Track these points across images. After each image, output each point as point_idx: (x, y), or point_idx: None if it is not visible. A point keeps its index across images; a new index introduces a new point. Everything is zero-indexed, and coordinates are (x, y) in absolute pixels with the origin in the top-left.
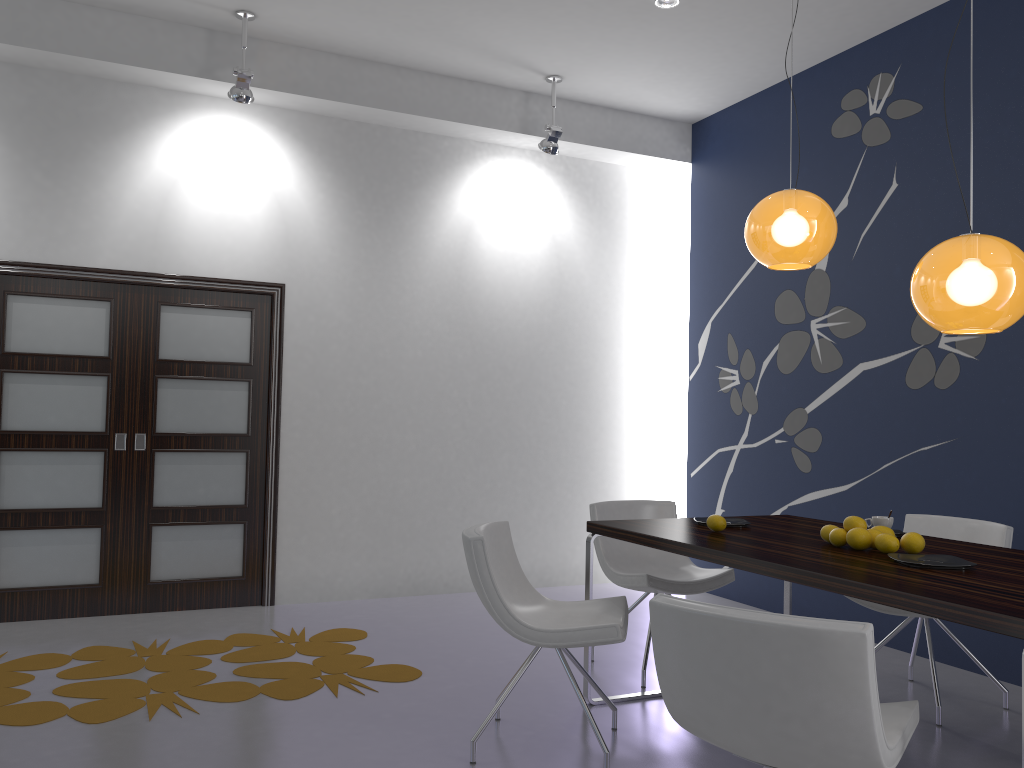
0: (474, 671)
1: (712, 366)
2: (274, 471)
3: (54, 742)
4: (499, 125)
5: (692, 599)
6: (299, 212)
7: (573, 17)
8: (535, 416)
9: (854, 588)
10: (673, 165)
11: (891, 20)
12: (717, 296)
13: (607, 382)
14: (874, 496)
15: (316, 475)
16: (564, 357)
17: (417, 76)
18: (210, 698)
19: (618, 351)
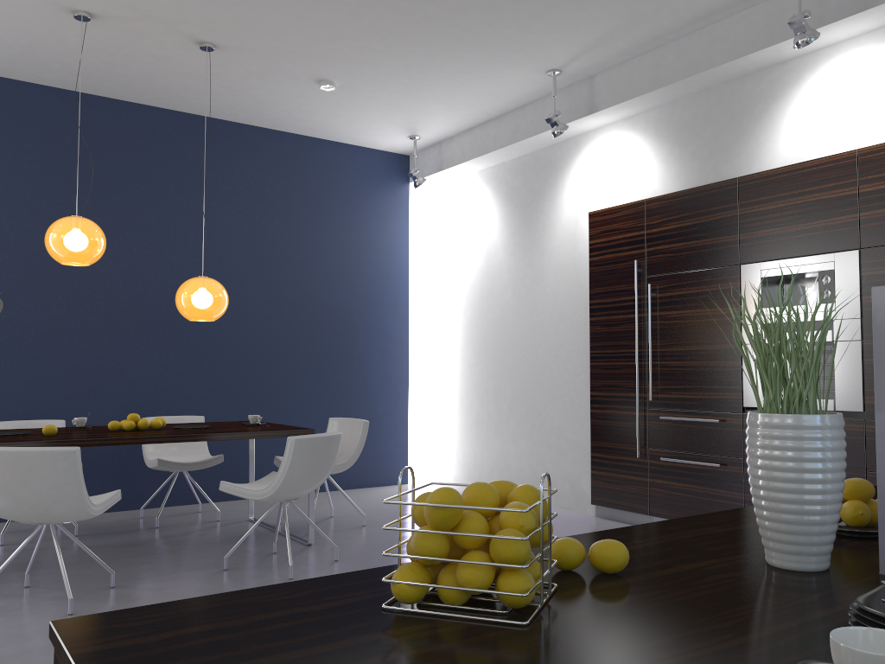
0: None
1: None
2: None
3: None
4: None
5: None
6: None
7: None
8: None
9: (238, 435)
10: None
11: None
12: None
13: None
14: None
15: None
16: None
17: None
18: None
19: None
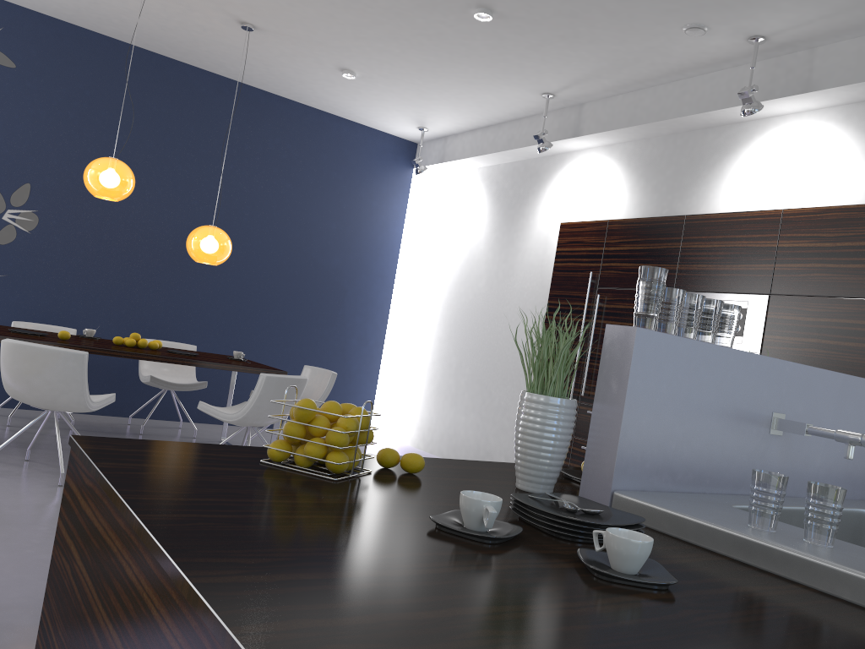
0: None
1: None
2: None
3: None
4: None
5: None
6: None
7: None
8: None
9: (221, 366)
10: None
11: None
12: None
13: None
14: None
15: None
16: None
17: None
18: None
19: None
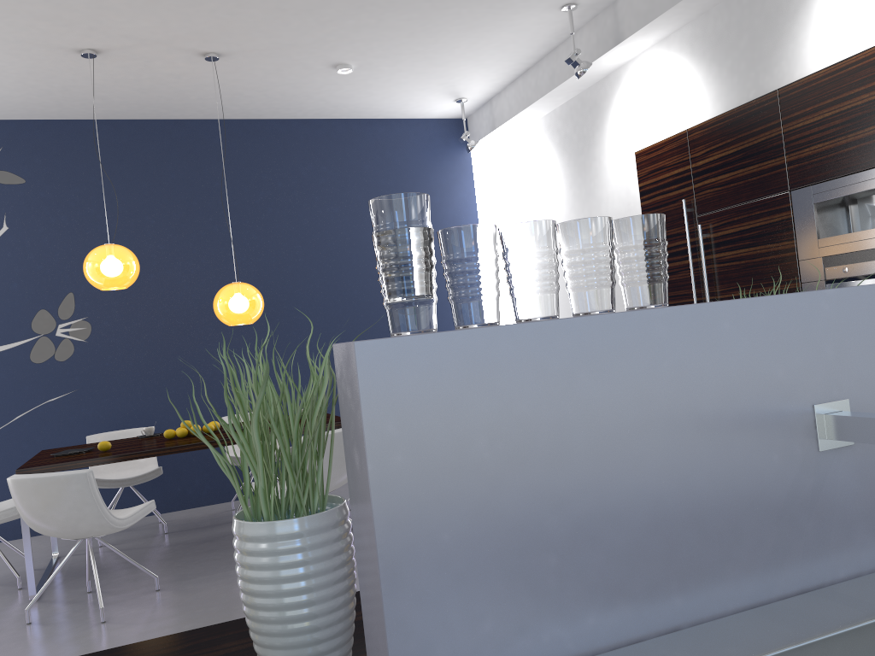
0: None
1: None
2: None
3: None
4: None
5: None
6: None
7: None
8: None
9: None
10: None
11: None
12: None
13: None
14: (10, 439)
15: None
16: None
17: None
18: None
19: None
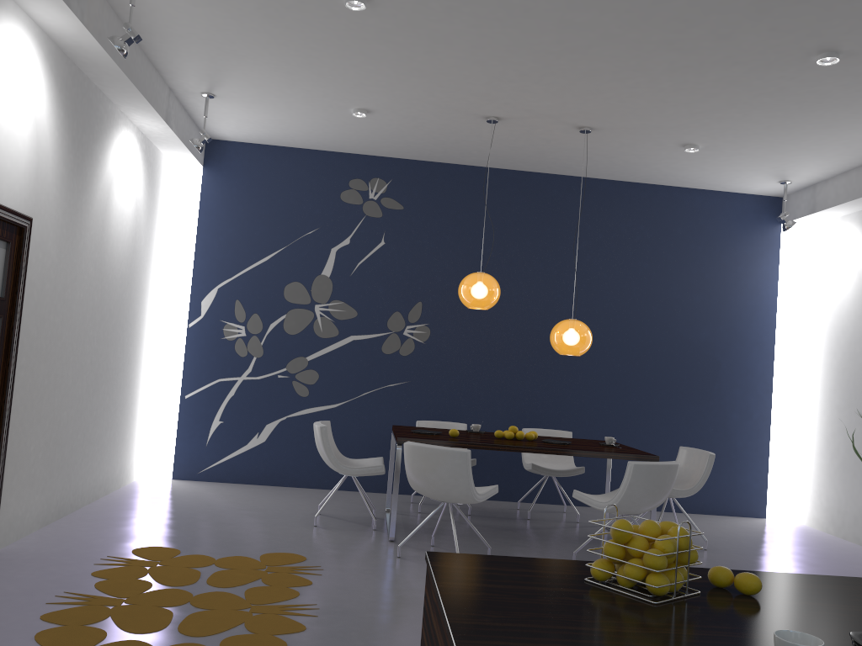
0: (304, 545)
1: (217, 320)
2: (9, 412)
3: (337, 641)
4: (160, 112)
5: (209, 486)
6: (45, 146)
7: (304, 92)
8: (116, 352)
9: (592, 453)
10: (190, 163)
11: (394, 155)
12: (226, 271)
13: (141, 324)
14: (356, 410)
15: (27, 413)
16: (130, 303)
17: (141, 54)
18: (283, 598)
19: (146, 299)
